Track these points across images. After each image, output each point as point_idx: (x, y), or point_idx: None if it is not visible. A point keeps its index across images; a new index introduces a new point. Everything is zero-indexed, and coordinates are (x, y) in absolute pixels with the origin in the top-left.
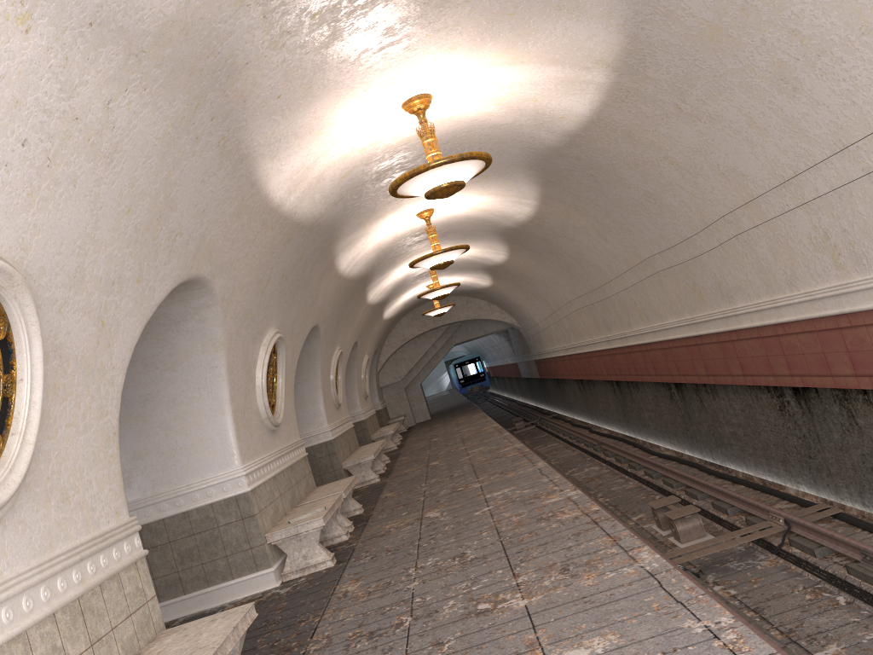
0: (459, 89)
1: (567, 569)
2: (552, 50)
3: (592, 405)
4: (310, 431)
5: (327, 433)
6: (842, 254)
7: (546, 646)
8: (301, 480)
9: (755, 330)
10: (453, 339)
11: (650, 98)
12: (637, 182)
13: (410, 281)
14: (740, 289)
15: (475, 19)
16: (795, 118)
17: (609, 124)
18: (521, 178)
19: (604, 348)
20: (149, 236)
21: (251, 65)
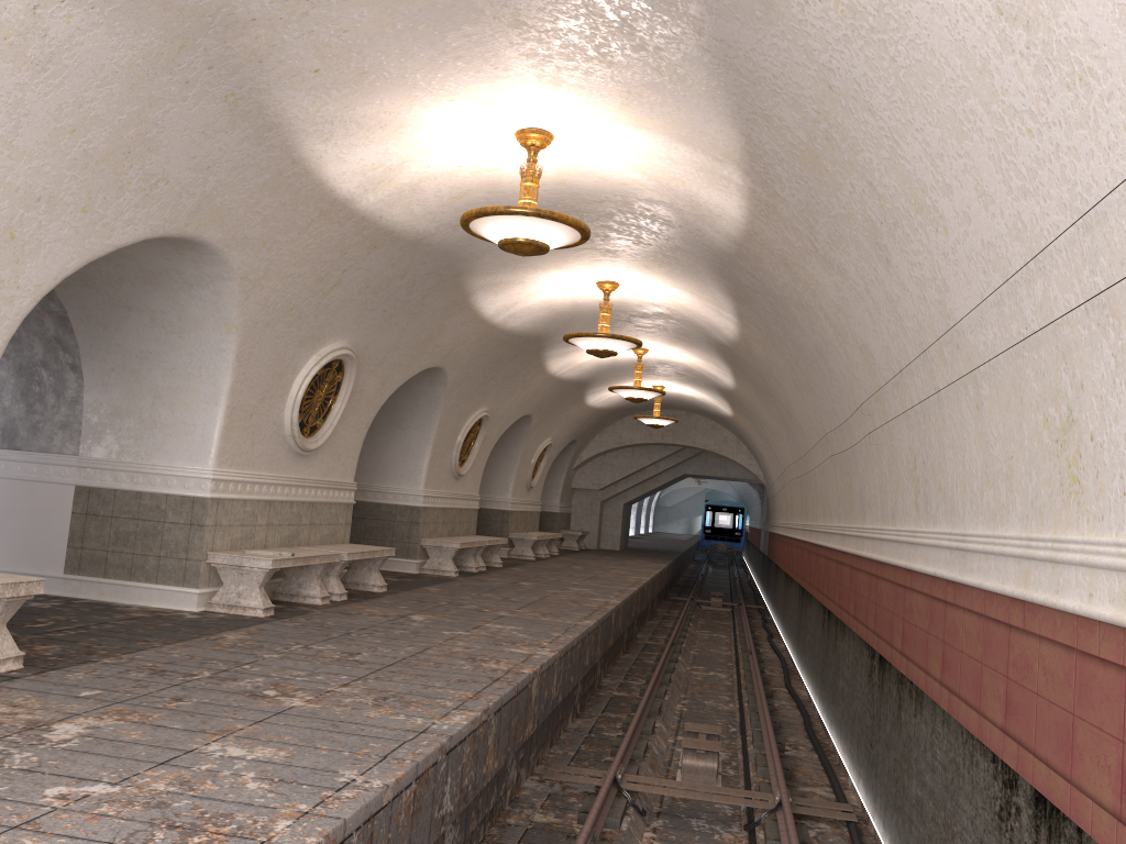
0: (587, 138)
1: (386, 699)
2: (674, 124)
3: (786, 608)
4: (401, 487)
5: (419, 498)
6: (920, 492)
7: (231, 736)
8: (322, 525)
9: (869, 563)
10: (683, 467)
11: (788, 222)
12: (808, 329)
13: (623, 371)
14: (870, 505)
15: (568, 55)
16: (893, 298)
17: (766, 242)
18: (709, 281)
19: (799, 538)
20: (109, 168)
21: (262, 23)
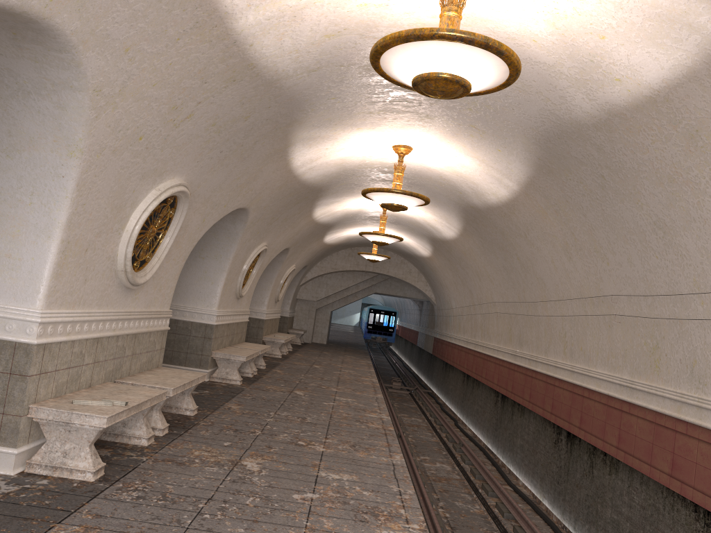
0: None
1: None
2: None
3: (468, 402)
4: (198, 307)
5: (212, 317)
6: None
7: None
8: (142, 353)
9: None
10: (375, 288)
11: None
12: (656, 204)
13: (360, 219)
14: None
15: None
16: None
17: (676, 110)
18: (518, 151)
19: (506, 359)
20: None
21: None
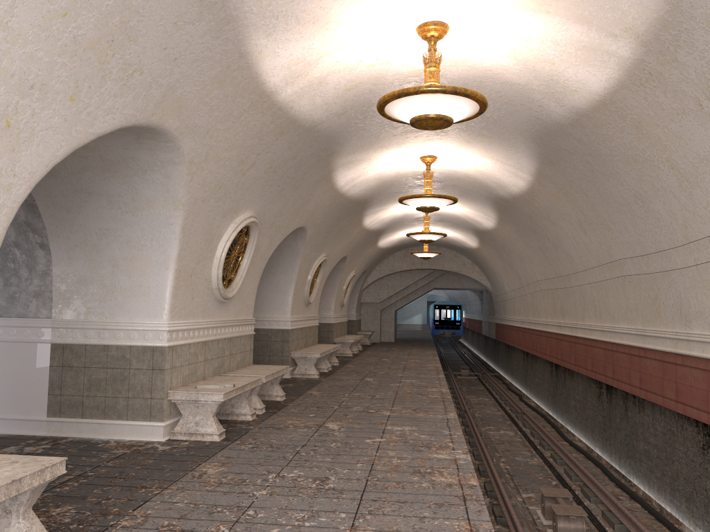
0: (478, 29)
1: None
2: (582, 4)
3: (530, 377)
4: (274, 316)
5: (287, 323)
6: None
7: None
8: (237, 354)
9: (704, 361)
10: (433, 283)
11: (671, 87)
12: (631, 180)
13: (407, 221)
14: (701, 316)
15: None
16: None
17: (621, 109)
18: (522, 149)
19: (554, 331)
20: (95, 57)
21: None
